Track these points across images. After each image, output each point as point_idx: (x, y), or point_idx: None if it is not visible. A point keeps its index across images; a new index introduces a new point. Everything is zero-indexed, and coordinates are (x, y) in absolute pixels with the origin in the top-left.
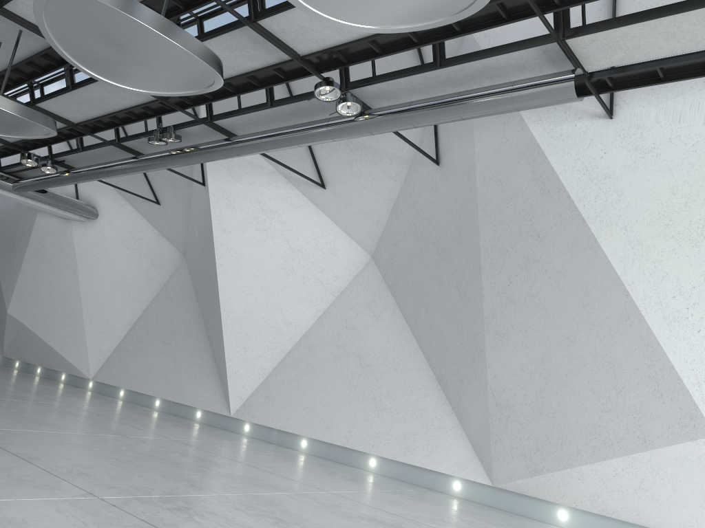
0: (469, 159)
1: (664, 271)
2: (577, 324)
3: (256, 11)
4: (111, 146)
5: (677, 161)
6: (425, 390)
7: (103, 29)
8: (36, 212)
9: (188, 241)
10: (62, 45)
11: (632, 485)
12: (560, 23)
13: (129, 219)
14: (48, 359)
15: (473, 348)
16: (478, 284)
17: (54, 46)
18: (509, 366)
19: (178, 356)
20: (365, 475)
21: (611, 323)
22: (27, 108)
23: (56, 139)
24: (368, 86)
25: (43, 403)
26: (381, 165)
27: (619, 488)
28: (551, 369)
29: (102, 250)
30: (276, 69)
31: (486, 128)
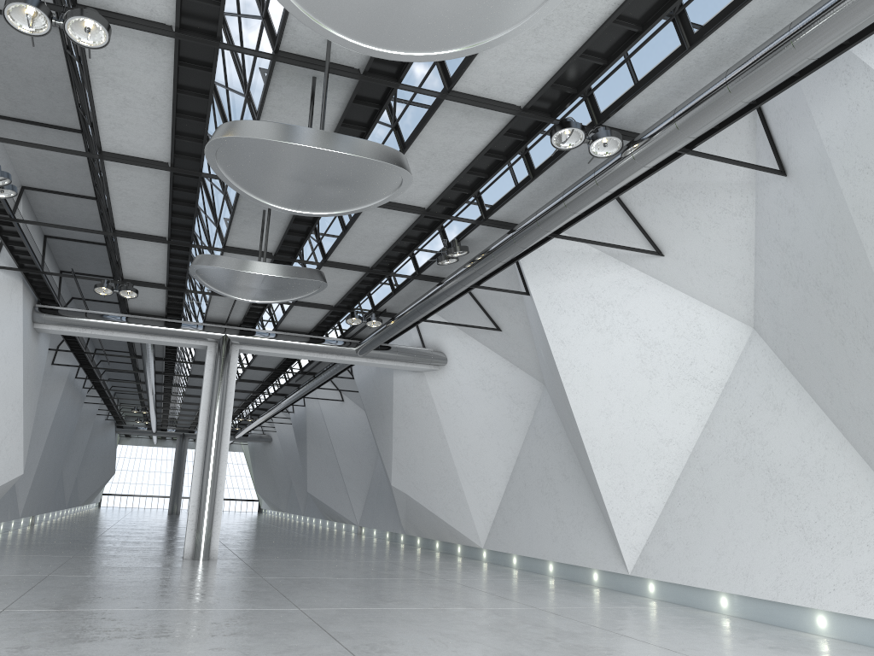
0: (819, 152)
1: None
2: None
3: (448, 78)
4: (415, 279)
5: None
6: (871, 504)
7: (266, 163)
8: (391, 372)
9: (541, 365)
10: (252, 193)
11: None
12: None
13: (477, 356)
14: (440, 530)
15: None
16: None
17: (247, 196)
18: None
19: (560, 506)
20: (807, 640)
21: None
22: (285, 266)
23: (367, 289)
24: (623, 110)
25: (414, 579)
26: (719, 202)
27: None
28: None
29: (459, 397)
30: (510, 134)
31: (825, 101)
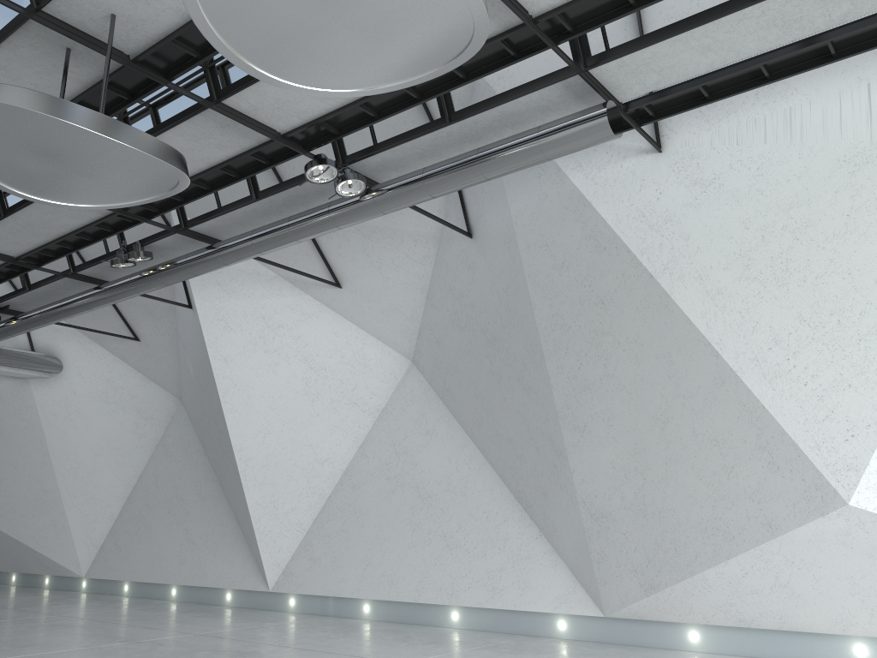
0: (507, 225)
1: (754, 320)
2: (667, 401)
3: (218, 89)
4: (66, 278)
5: (743, 189)
6: (504, 514)
7: (30, 140)
8: None
9: (183, 380)
10: None
11: (766, 583)
12: (579, 52)
13: (103, 365)
14: (24, 561)
15: (551, 451)
16: (543, 372)
17: None
18: (597, 466)
19: (191, 527)
20: (449, 633)
21: (705, 392)
22: None
23: None
24: (370, 158)
25: (24, 619)
26: (404, 248)
27: (753, 590)
28: (647, 460)
29: (74, 410)
30: (255, 154)
31: (519, 186)
